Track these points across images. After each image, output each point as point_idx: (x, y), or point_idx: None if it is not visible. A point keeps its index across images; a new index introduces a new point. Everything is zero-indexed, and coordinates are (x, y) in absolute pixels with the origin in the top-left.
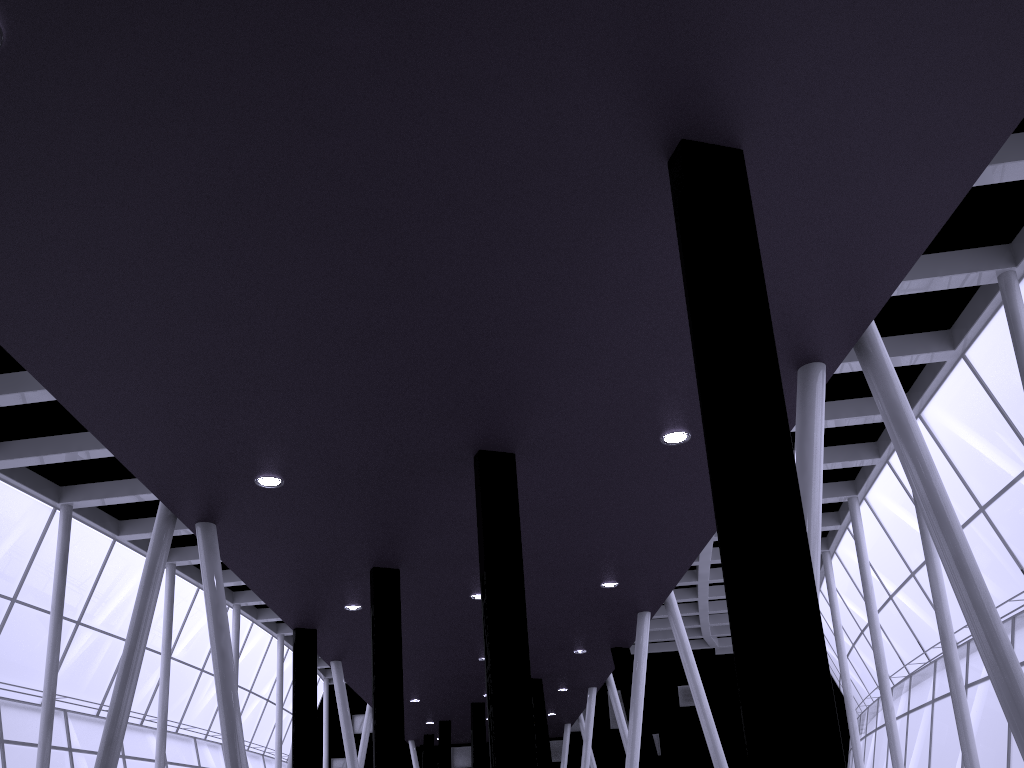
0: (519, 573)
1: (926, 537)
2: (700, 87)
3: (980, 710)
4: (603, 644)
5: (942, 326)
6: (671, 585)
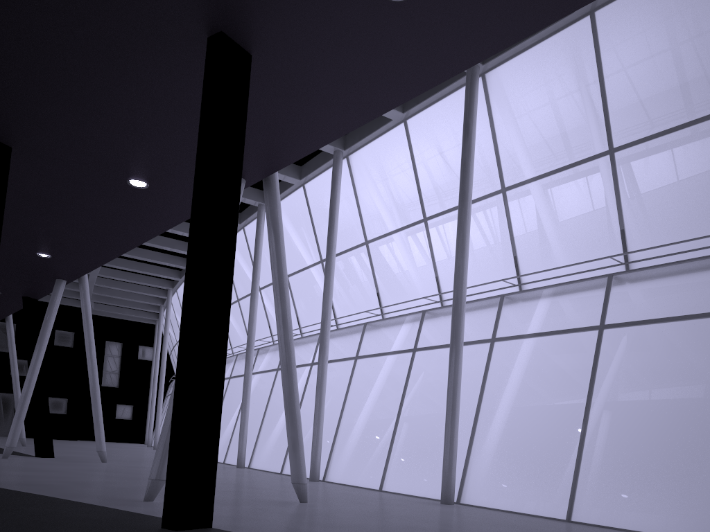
0: None
1: (255, 284)
2: (244, 12)
3: (253, 388)
4: (18, 292)
5: (298, 163)
6: (91, 269)
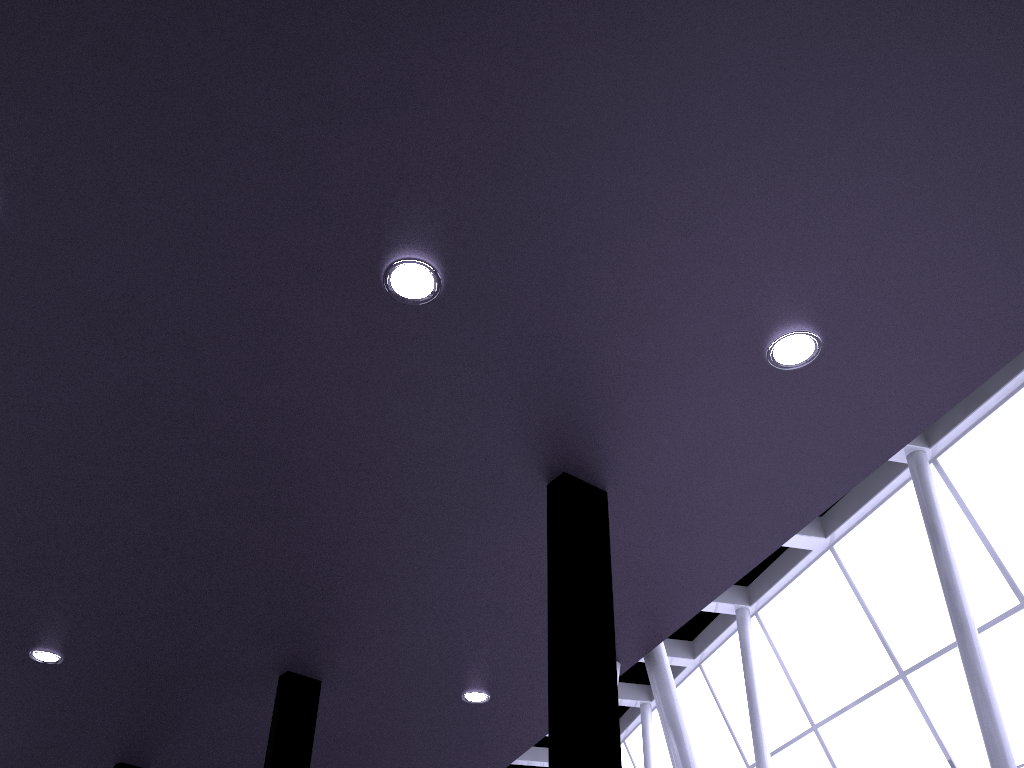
0: None
1: None
2: (590, 441)
3: None
4: None
5: (687, 637)
6: None
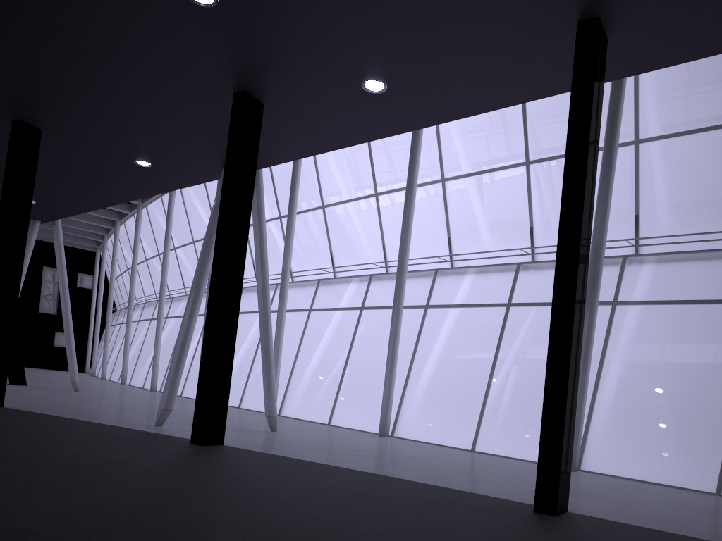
0: (29, 208)
1: None
2: (264, 84)
3: None
4: None
5: None
6: (70, 215)
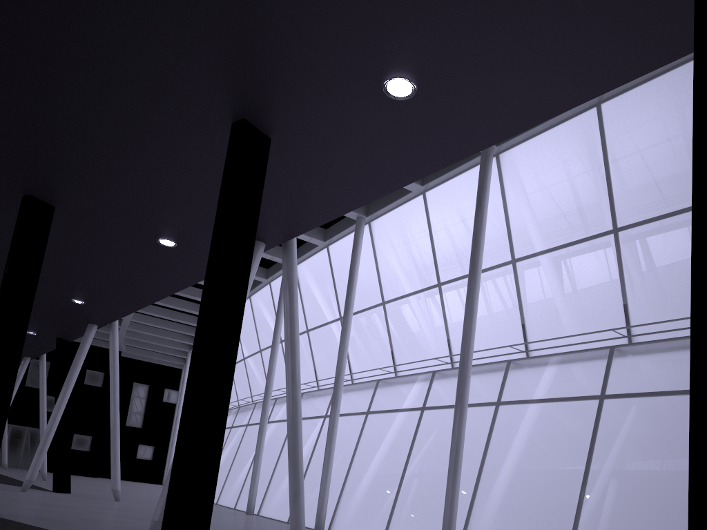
0: (33, 289)
1: (276, 336)
2: (264, 104)
3: (269, 436)
4: (52, 334)
5: (323, 226)
6: (121, 316)
